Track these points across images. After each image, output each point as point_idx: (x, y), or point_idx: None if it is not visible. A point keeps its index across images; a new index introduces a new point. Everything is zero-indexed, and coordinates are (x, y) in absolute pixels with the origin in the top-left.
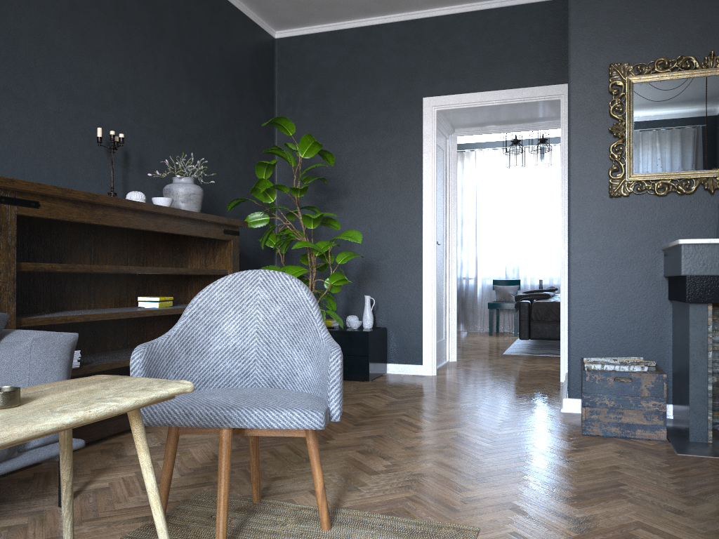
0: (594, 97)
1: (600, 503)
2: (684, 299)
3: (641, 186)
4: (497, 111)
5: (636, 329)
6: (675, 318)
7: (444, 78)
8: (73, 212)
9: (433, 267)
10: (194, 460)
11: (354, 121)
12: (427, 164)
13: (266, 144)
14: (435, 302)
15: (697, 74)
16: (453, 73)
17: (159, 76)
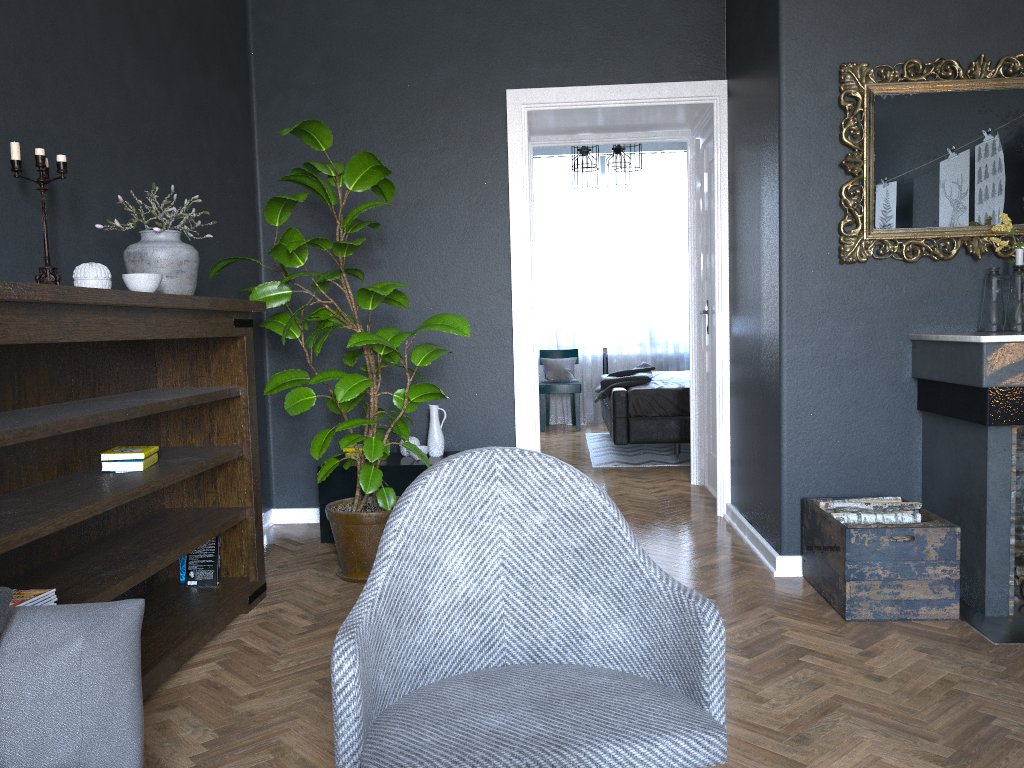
0: (817, 112)
1: (1001, 763)
2: (983, 420)
3: (884, 248)
4: (608, 114)
5: (875, 453)
6: (933, 438)
7: (537, 59)
8: (28, 326)
9: (530, 355)
10: (310, 765)
11: (392, 121)
12: (516, 196)
13: (244, 156)
14: (534, 408)
15: (961, 87)
16: (553, 52)
17: (90, 37)
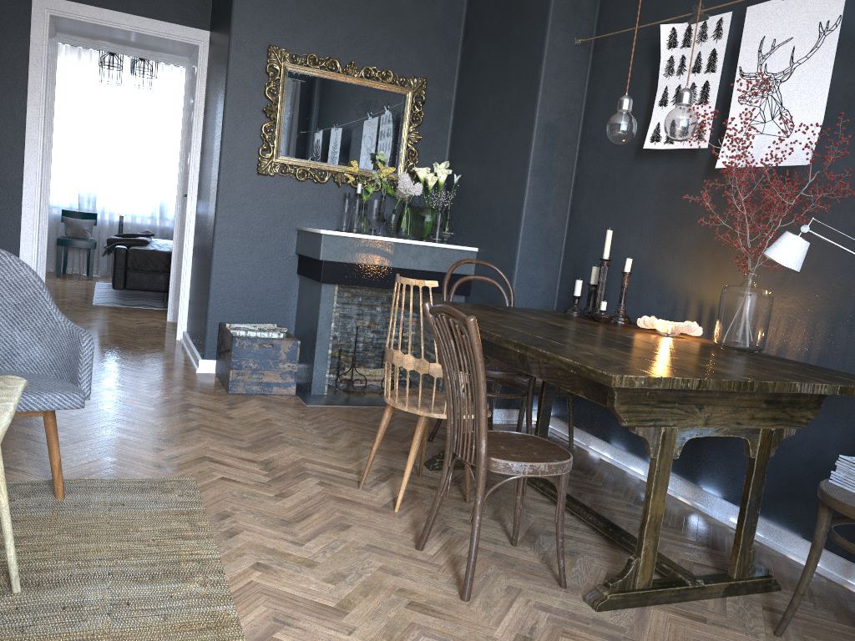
0: (252, 73)
1: (272, 448)
2: (319, 279)
3: (285, 169)
4: (121, 32)
5: (269, 298)
6: (302, 291)
7: None
8: None
9: (36, 206)
10: None
11: None
12: (34, 80)
13: None
14: (37, 248)
15: (339, 78)
16: None
17: None
